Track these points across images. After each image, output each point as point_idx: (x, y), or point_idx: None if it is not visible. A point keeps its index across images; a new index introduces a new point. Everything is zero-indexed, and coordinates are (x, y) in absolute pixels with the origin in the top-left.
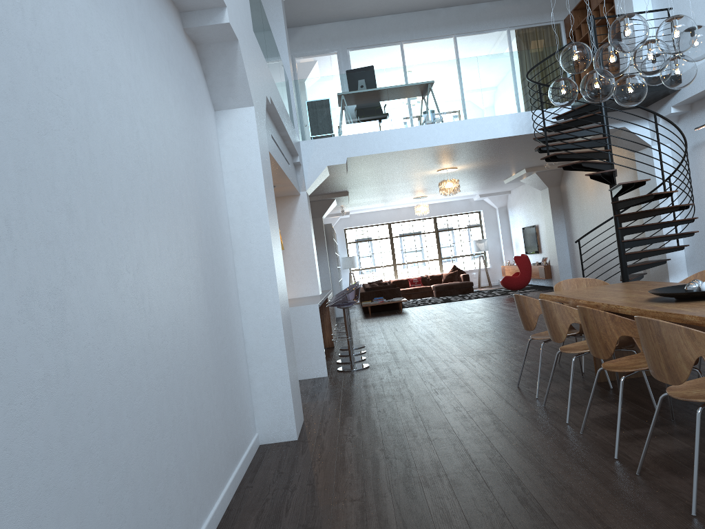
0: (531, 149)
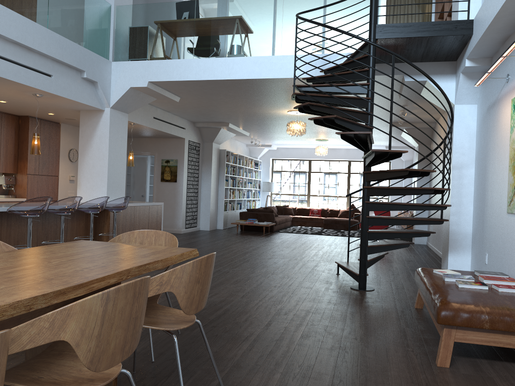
0: None
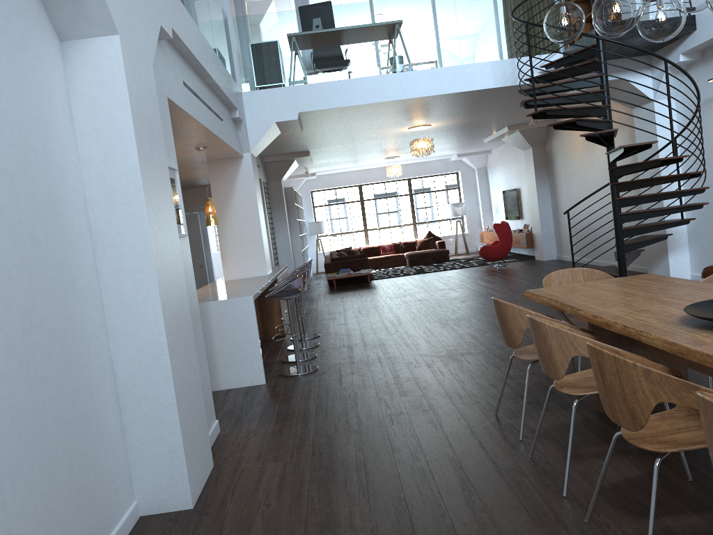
0: (515, 103)
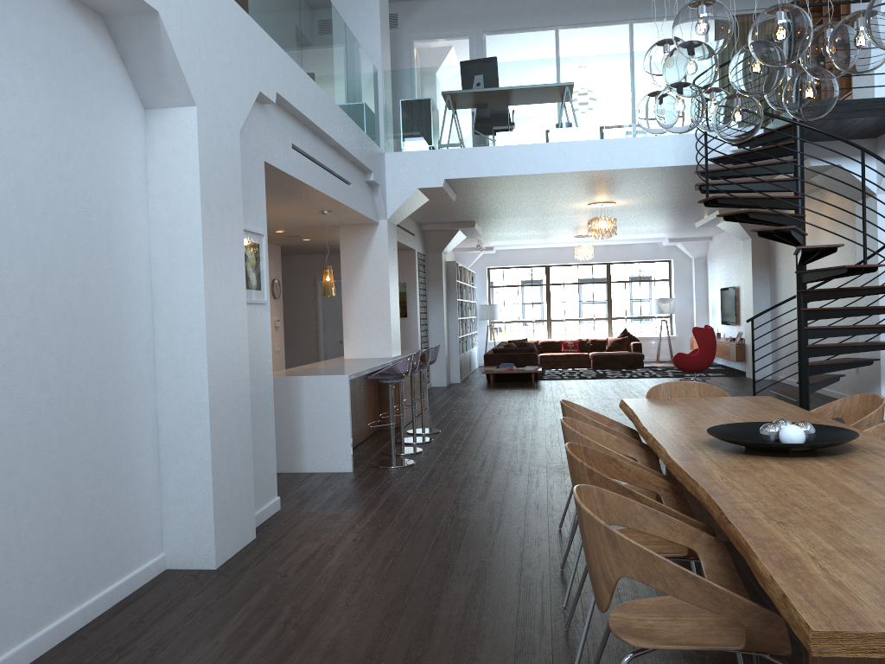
0: None
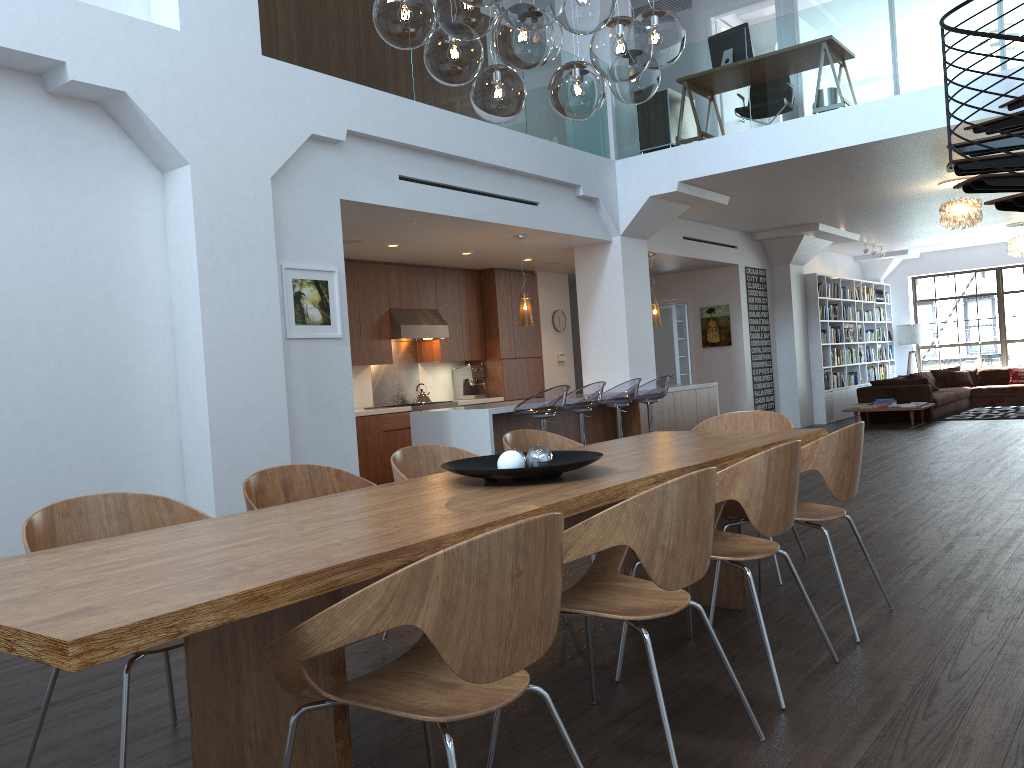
0: None
